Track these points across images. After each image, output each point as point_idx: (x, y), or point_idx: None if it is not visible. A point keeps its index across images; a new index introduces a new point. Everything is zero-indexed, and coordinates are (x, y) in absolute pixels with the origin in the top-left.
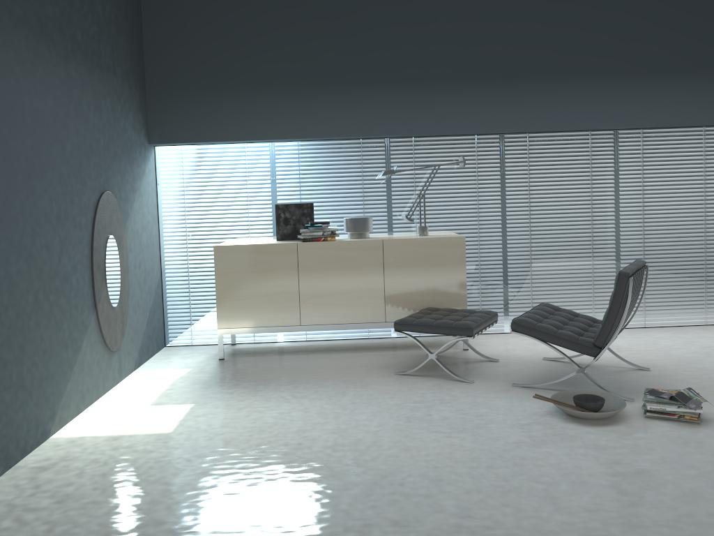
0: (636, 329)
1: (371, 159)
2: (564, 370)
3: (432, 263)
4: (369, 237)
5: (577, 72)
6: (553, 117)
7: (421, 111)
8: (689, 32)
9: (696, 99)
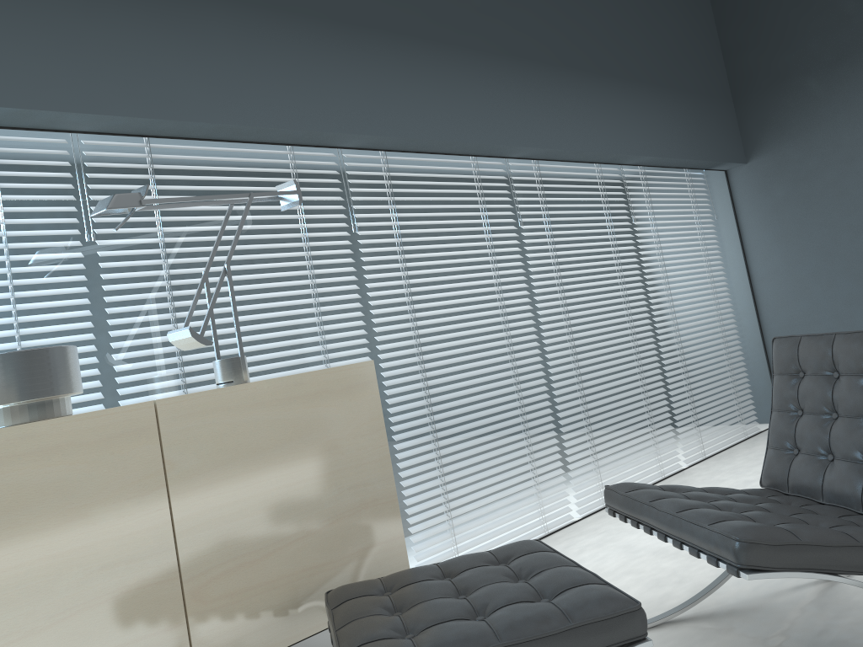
0: (605, 513)
1: (32, 189)
2: (745, 643)
3: (309, 450)
4: (71, 415)
5: (456, 40)
6: (437, 117)
7: (177, 62)
8: (573, 13)
9: (599, 115)
